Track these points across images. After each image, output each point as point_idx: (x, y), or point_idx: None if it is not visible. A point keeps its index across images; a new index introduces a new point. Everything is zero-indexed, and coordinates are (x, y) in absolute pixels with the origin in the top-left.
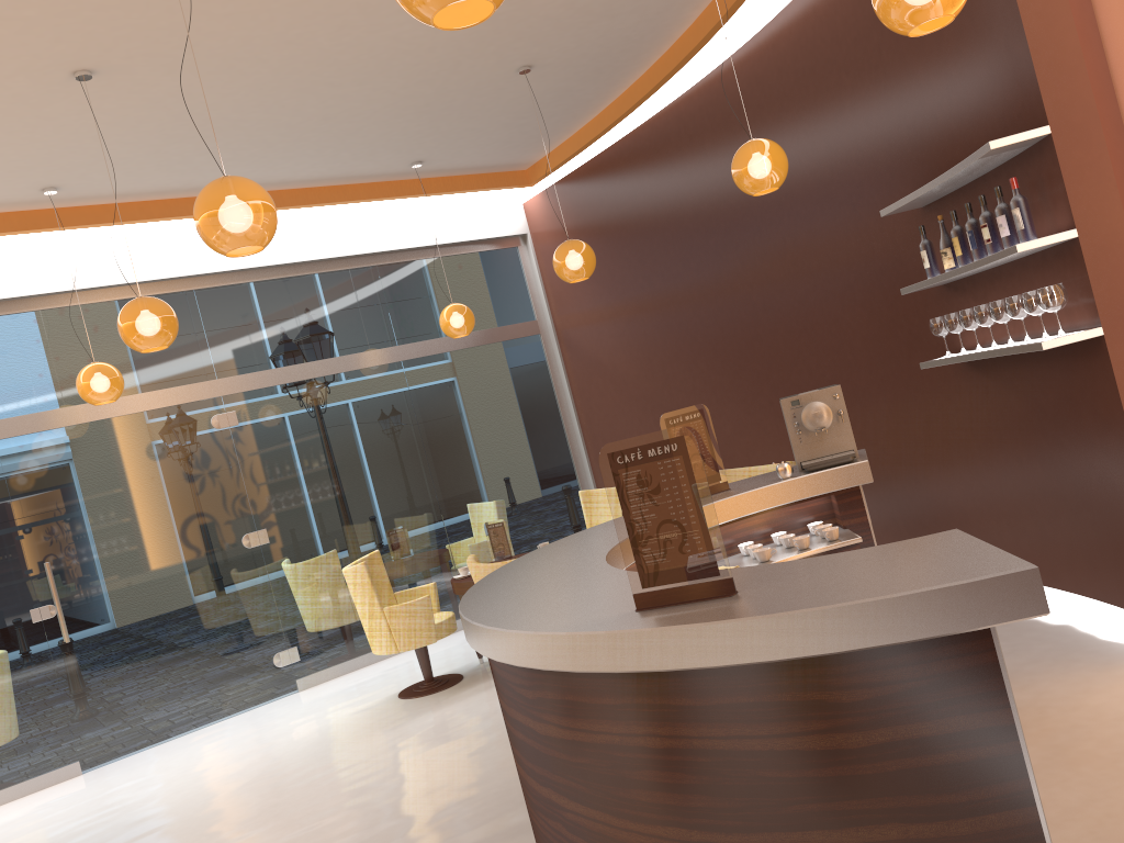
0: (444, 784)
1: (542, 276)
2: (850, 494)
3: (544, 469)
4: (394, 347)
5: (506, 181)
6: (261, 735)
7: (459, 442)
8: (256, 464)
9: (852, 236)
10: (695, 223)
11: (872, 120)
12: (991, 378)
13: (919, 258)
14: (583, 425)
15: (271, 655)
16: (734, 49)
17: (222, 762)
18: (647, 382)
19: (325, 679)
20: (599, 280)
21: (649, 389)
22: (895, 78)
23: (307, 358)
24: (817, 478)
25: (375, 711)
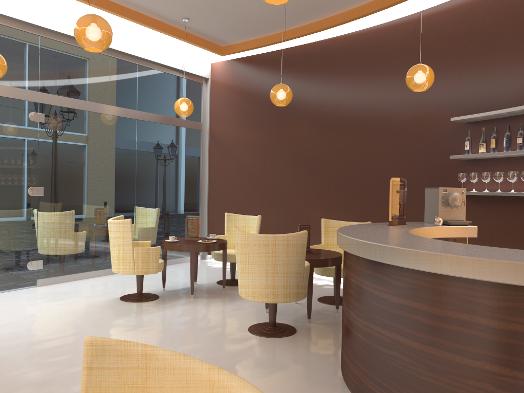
0: (209, 353)
1: (211, 102)
2: (462, 240)
3: (187, 198)
4: (135, 110)
5: (213, 48)
6: (31, 308)
7: (153, 172)
8: (48, 148)
9: (412, 127)
10: (316, 100)
11: (446, 77)
12: (479, 206)
13: (452, 145)
14: (210, 182)
15: (27, 262)
16: (366, 26)
17: (12, 319)
18: (258, 169)
19: (53, 283)
20: (247, 113)
21: (259, 172)
22: (470, 62)
23: (91, 99)
24: (454, 228)
25: (111, 306)
